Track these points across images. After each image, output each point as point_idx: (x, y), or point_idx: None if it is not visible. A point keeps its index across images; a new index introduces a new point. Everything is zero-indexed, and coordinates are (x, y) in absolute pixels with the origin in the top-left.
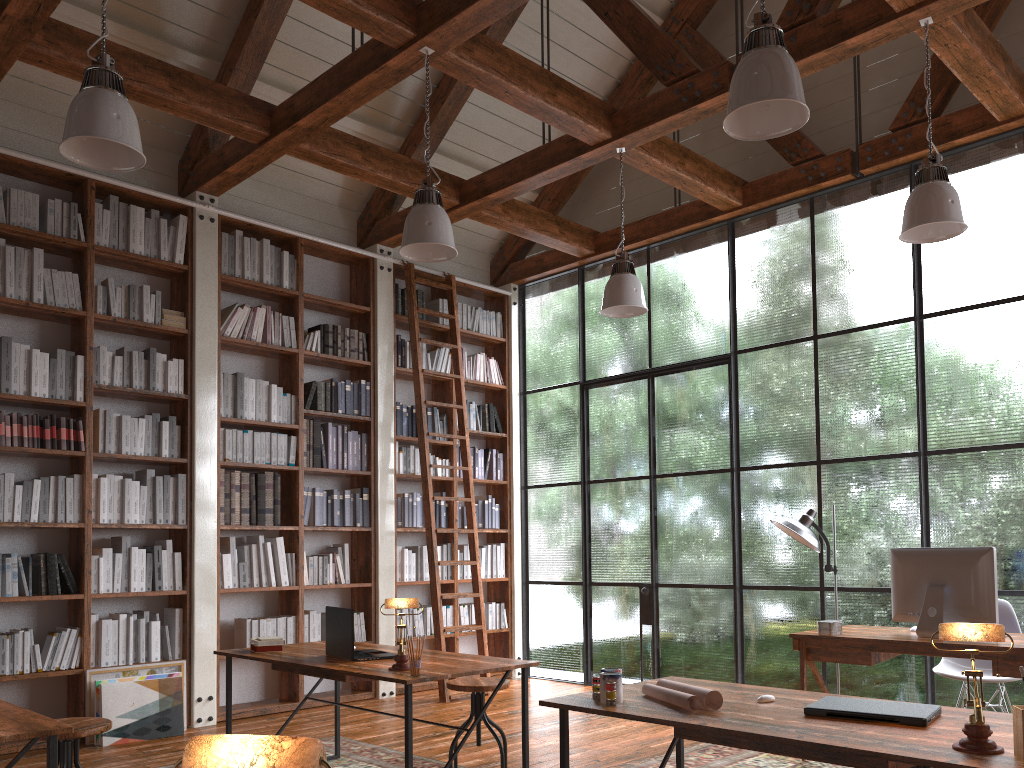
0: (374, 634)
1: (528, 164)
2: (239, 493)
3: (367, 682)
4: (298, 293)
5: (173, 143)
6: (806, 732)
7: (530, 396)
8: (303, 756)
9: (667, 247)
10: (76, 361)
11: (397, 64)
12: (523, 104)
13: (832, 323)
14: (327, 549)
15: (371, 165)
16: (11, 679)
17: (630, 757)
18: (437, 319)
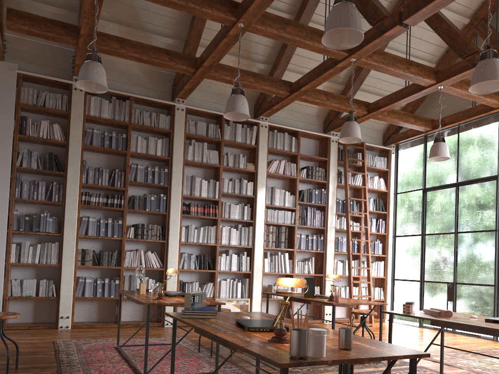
0: None
1: (398, 95)
2: (271, 234)
3: (319, 316)
4: (297, 154)
5: (252, 97)
6: (479, 324)
7: (399, 195)
8: (301, 282)
9: (468, 125)
10: (216, 183)
11: (340, 65)
12: (394, 74)
13: None
14: (305, 259)
15: (329, 101)
16: None
17: (431, 352)
18: (356, 162)
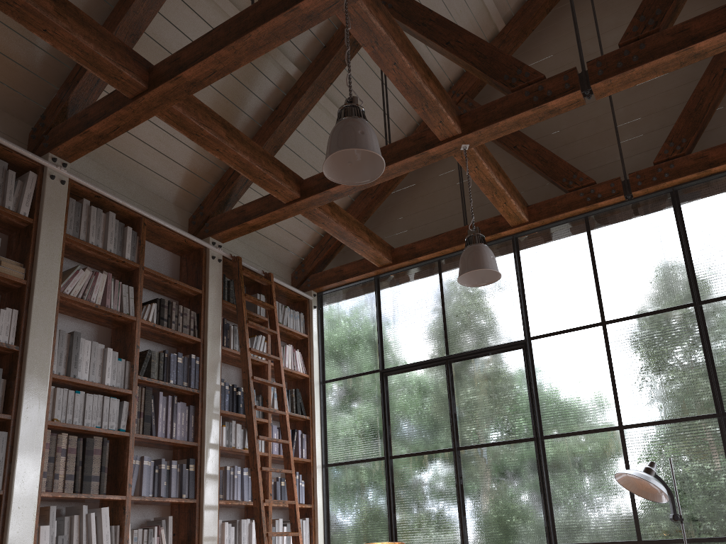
0: None
1: None
2: (65, 457)
3: None
4: (139, 266)
5: (27, 112)
6: None
7: (329, 384)
8: None
9: (457, 258)
10: None
11: (309, 7)
12: (403, 82)
13: (617, 311)
14: (148, 523)
15: (233, 144)
16: None
17: None
18: (255, 311)
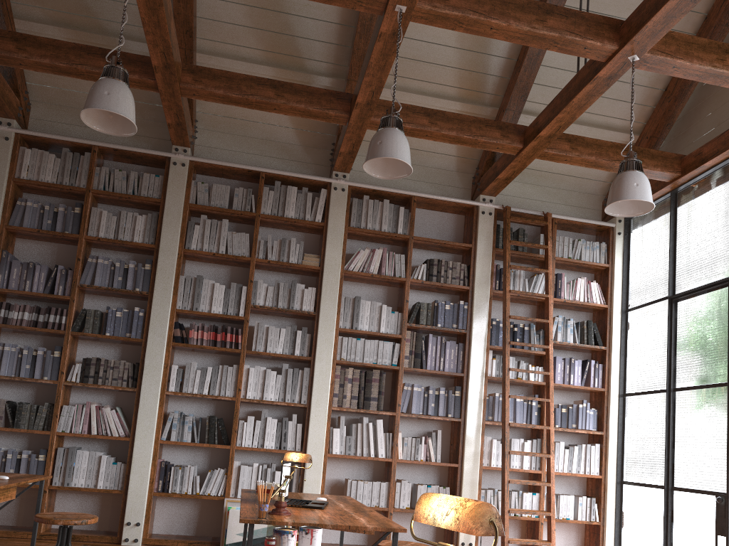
0: None
1: (564, 97)
2: (351, 384)
3: None
4: (409, 236)
5: (327, 143)
6: None
7: (631, 313)
8: None
9: None
10: (242, 290)
11: (388, 28)
12: (513, 36)
13: None
14: (427, 434)
15: (436, 126)
16: (178, 496)
17: None
18: (538, 251)
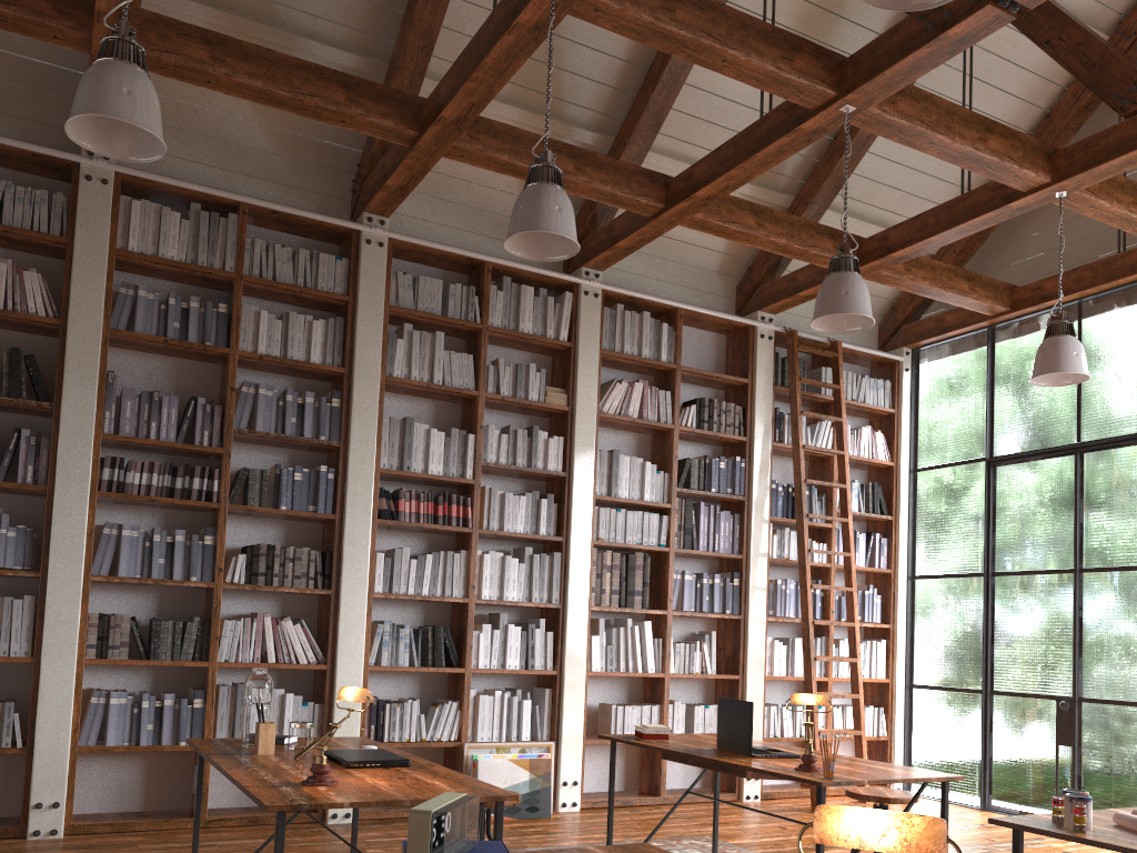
0: None
1: (942, 217)
2: (609, 573)
3: (730, 782)
4: (675, 366)
5: None
6: None
7: (922, 474)
8: (934, 833)
9: (1105, 300)
10: (467, 439)
11: (812, 125)
12: (948, 154)
13: None
14: (692, 636)
15: (764, 230)
16: (399, 746)
17: None
18: (818, 389)
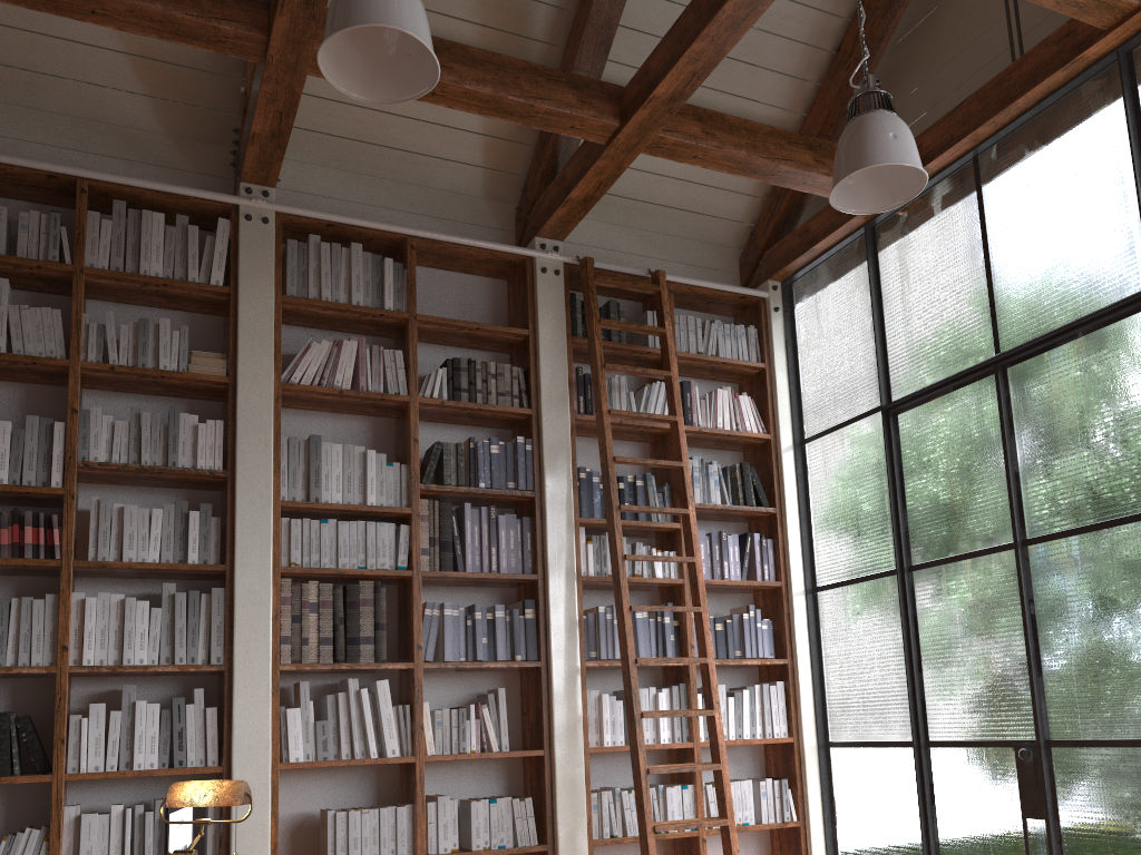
0: (551, 833)
1: (703, 7)
2: (316, 615)
3: None
4: (408, 315)
5: (223, 131)
6: None
7: (811, 446)
8: None
9: (1008, 142)
10: (54, 431)
11: None
12: None
13: None
14: (478, 698)
15: (453, 74)
16: None
17: None
18: (646, 342)
